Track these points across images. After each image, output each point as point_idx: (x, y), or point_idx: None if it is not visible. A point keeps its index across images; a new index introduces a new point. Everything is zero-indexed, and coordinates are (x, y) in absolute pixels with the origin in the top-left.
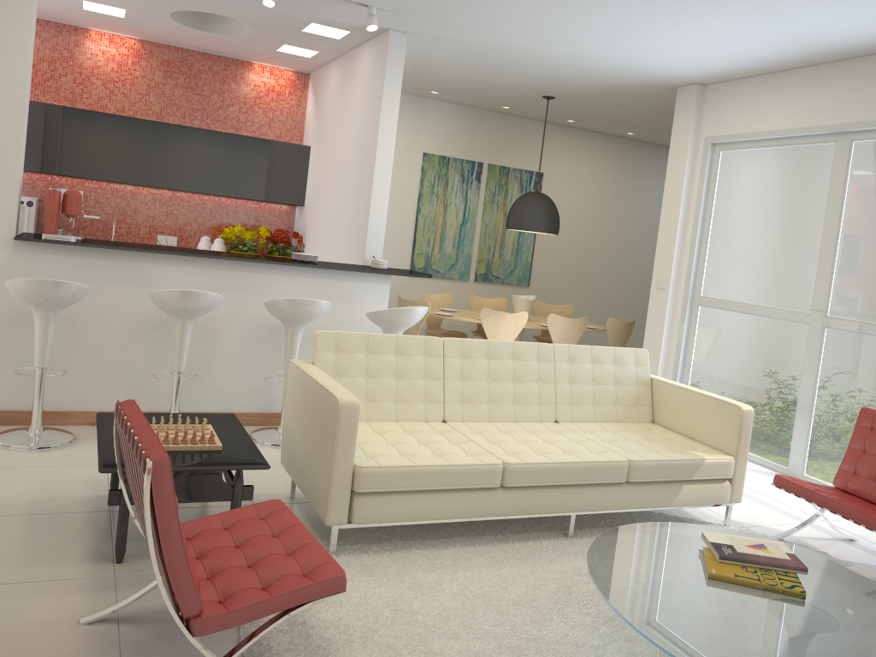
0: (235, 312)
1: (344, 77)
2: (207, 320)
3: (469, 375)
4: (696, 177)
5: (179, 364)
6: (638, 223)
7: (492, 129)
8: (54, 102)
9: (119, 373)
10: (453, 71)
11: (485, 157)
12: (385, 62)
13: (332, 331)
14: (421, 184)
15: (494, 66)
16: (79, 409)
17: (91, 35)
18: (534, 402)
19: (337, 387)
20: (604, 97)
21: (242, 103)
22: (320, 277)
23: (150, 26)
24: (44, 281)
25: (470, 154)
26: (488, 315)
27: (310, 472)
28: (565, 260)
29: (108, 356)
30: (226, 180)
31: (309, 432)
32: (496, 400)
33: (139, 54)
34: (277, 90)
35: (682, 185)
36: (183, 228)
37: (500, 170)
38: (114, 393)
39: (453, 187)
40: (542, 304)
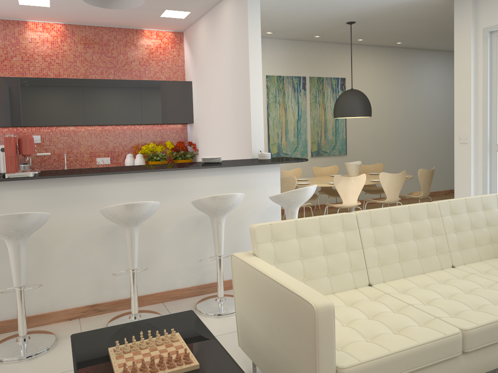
0: (168, 211)
1: (211, 27)
2: (147, 221)
3: (381, 240)
4: (480, 58)
5: (132, 262)
6: (409, 102)
7: (308, 53)
8: (10, 76)
9: (85, 275)
10: (287, 12)
11: (306, 73)
12: (246, 5)
13: (266, 223)
14: (267, 97)
15: (318, 2)
16: (57, 309)
17: (29, 25)
18: (433, 253)
19: (300, 287)
20: (392, 16)
21: (140, 59)
22: (228, 173)
23: (69, 11)
24: (9, 216)
25: (296, 72)
26: (339, 180)
27: (282, 368)
28: (366, 134)
29: (74, 263)
30: (138, 113)
31: (272, 328)
32: (405, 258)
33: (65, 34)
34: (163, 46)
35: (470, 66)
36: (113, 151)
37: (317, 80)
38: (83, 291)
39: (289, 96)
40: (361, 165)
